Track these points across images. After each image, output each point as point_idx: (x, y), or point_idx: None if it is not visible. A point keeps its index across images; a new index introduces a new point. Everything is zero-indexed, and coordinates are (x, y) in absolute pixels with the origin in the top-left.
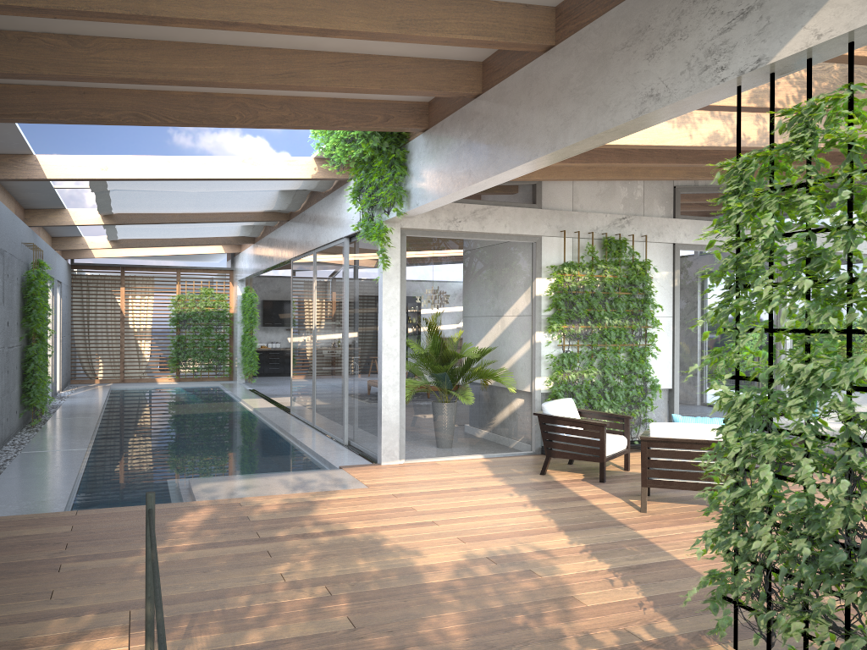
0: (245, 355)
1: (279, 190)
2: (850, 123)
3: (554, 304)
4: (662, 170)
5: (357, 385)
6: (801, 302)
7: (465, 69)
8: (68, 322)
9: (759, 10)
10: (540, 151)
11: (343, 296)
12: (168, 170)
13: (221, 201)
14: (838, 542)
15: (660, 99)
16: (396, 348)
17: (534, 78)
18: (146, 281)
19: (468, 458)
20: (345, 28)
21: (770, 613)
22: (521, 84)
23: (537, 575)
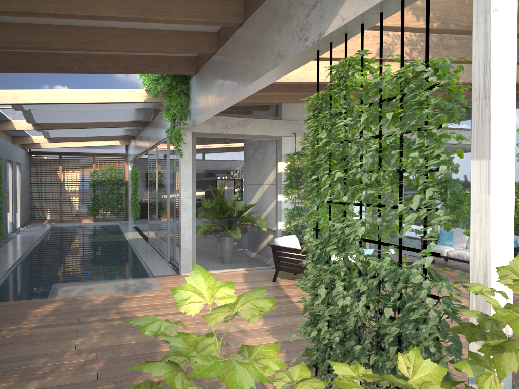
0: (133, 206)
1: (135, 108)
2: (361, 74)
3: (289, 177)
4: (355, 95)
5: (174, 226)
6: (336, 186)
7: (206, 37)
8: (27, 187)
9: (320, 3)
10: (238, 88)
11: (166, 173)
12: (54, 98)
13: (101, 115)
14: (356, 334)
15: (283, 57)
16: (190, 204)
17: (236, 43)
18: (75, 162)
19: (235, 270)
20: (104, 14)
21: (328, 375)
22: (231, 46)
23: (228, 346)
